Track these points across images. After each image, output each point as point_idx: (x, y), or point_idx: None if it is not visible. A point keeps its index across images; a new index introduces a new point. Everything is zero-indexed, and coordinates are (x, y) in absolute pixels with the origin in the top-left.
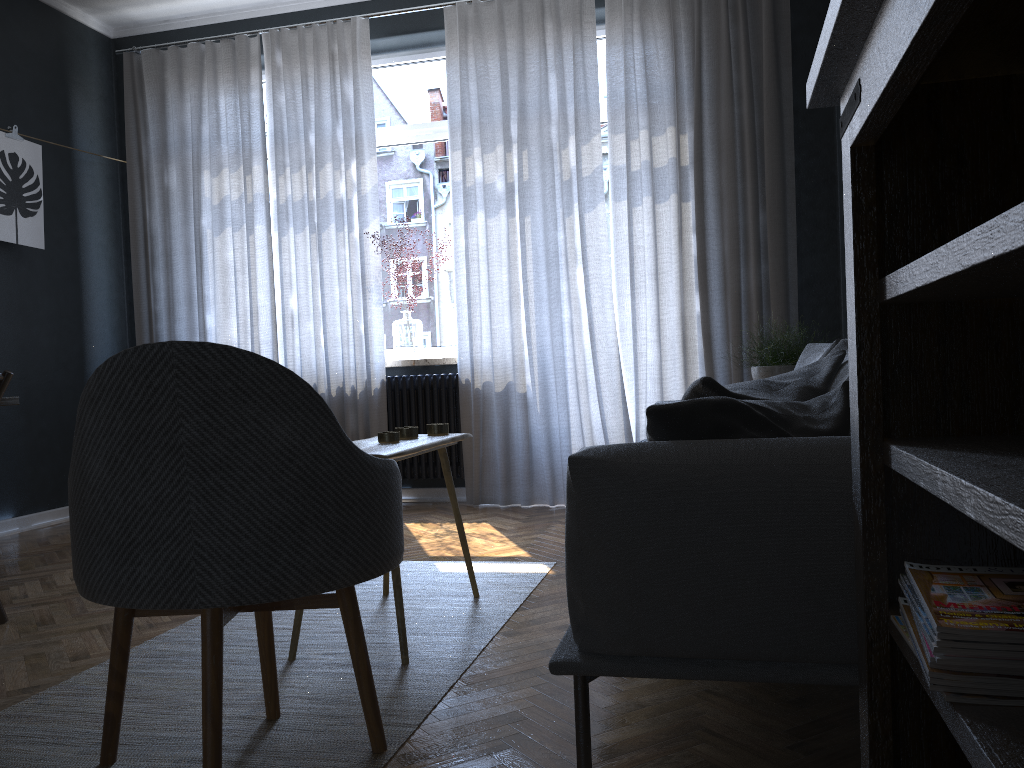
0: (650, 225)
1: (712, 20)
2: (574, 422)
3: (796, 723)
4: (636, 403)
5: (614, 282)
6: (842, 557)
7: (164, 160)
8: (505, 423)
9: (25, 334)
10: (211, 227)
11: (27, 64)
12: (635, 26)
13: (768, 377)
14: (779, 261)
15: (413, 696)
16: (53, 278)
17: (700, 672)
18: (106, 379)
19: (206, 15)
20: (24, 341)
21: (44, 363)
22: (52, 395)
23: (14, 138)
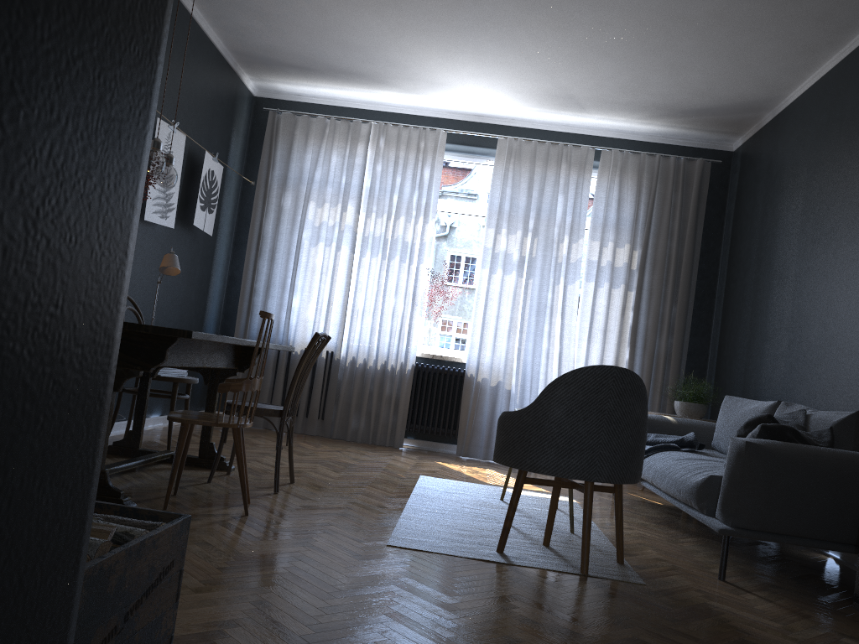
0: (605, 300)
1: (662, 187)
2: None
3: (789, 576)
4: None
5: (577, 330)
6: (854, 498)
7: (283, 188)
8: (493, 407)
9: (187, 291)
10: (309, 240)
11: (221, 110)
12: (616, 179)
13: (687, 408)
14: (680, 338)
15: (601, 546)
16: (204, 254)
17: (786, 540)
18: (579, 376)
19: (328, 99)
20: (186, 295)
21: (190, 312)
22: None
23: (215, 161)
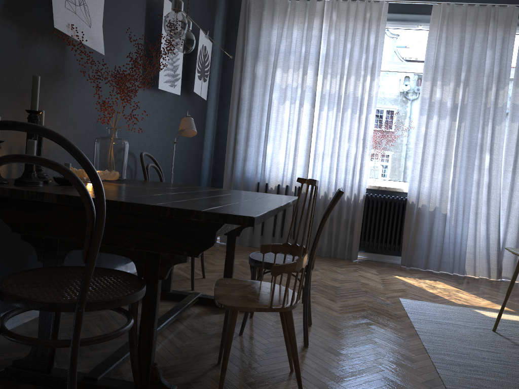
0: None
1: None
2: (470, 232)
3: None
4: (506, 227)
5: (503, 163)
6: None
7: (256, 59)
8: (431, 227)
9: (189, 145)
10: (277, 99)
11: None
12: None
13: None
14: None
15: None
16: (199, 115)
17: None
18: None
19: None
20: (189, 148)
21: (192, 161)
22: (192, 179)
23: (206, 38)
